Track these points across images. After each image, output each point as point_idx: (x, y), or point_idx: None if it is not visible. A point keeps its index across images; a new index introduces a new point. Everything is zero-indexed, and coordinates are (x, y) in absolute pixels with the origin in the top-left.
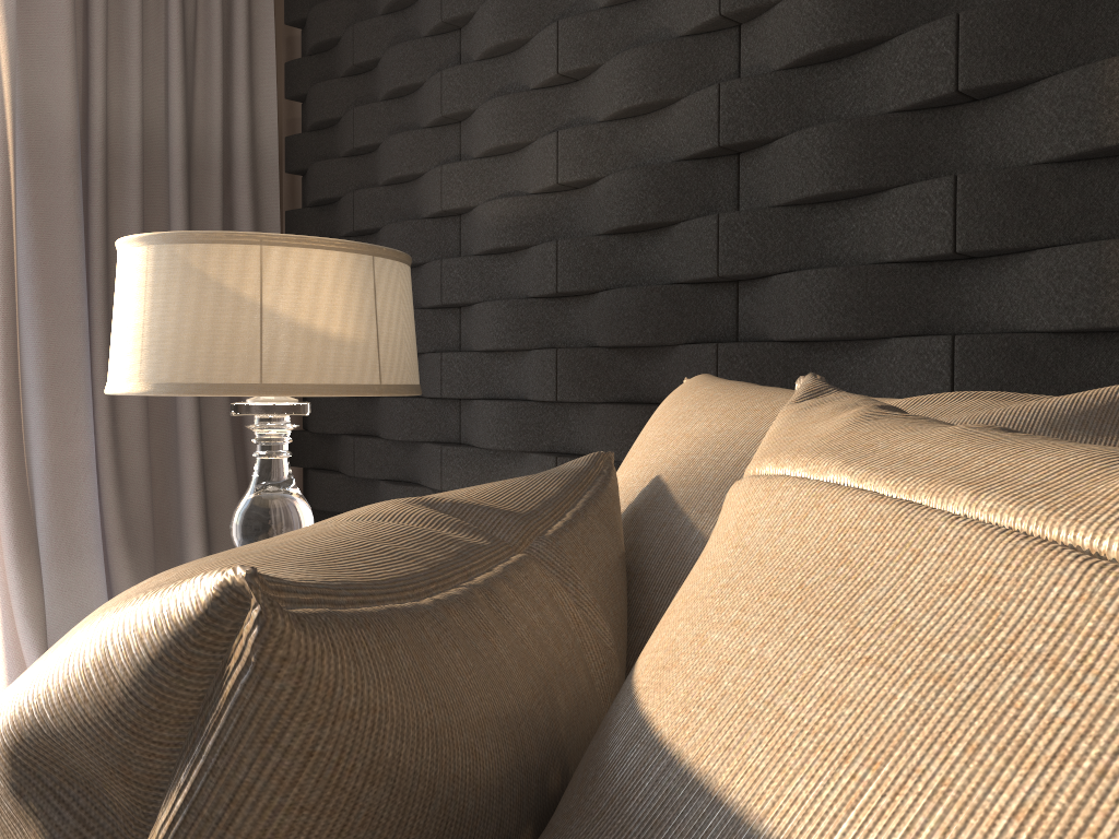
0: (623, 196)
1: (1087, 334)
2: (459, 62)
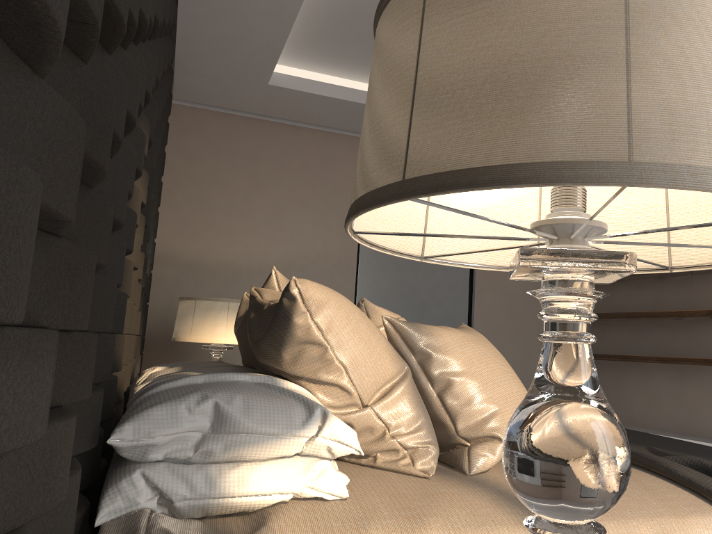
0: None
1: None
2: None
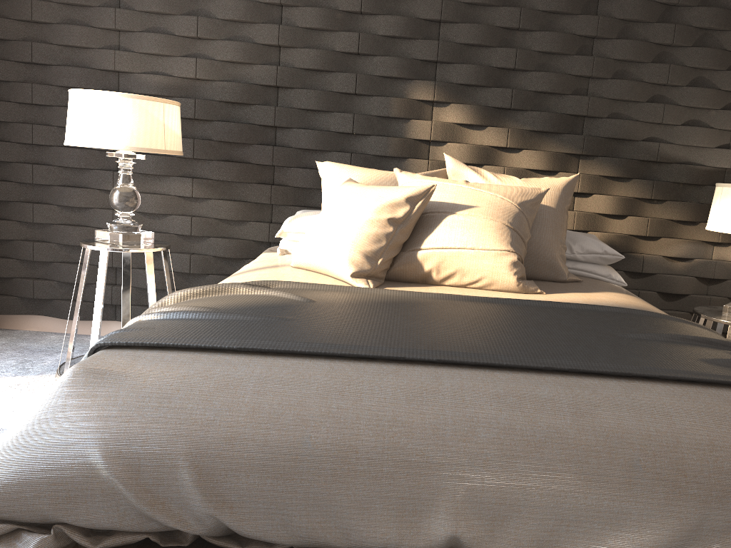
0: (232, 91)
1: (381, 156)
2: (119, 4)
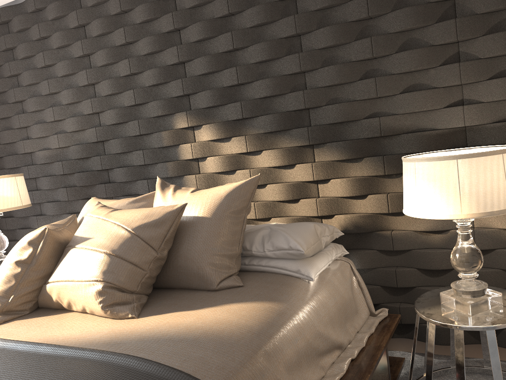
0: (77, 151)
1: (168, 177)
2: (23, 111)
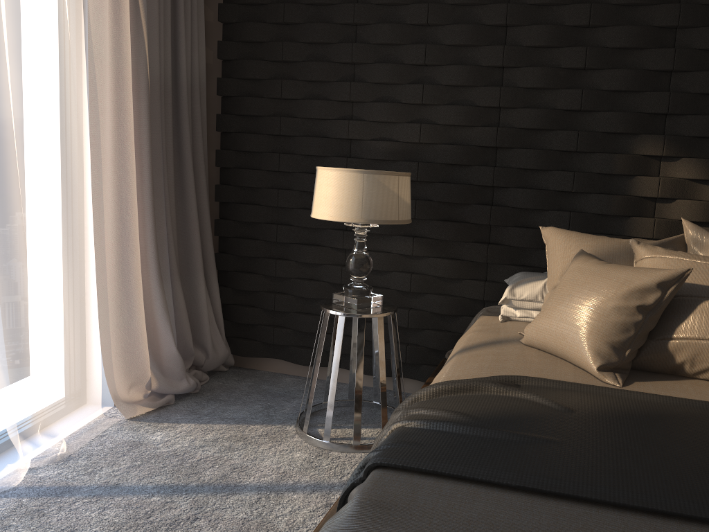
0: (453, 153)
1: (601, 215)
2: (353, 78)
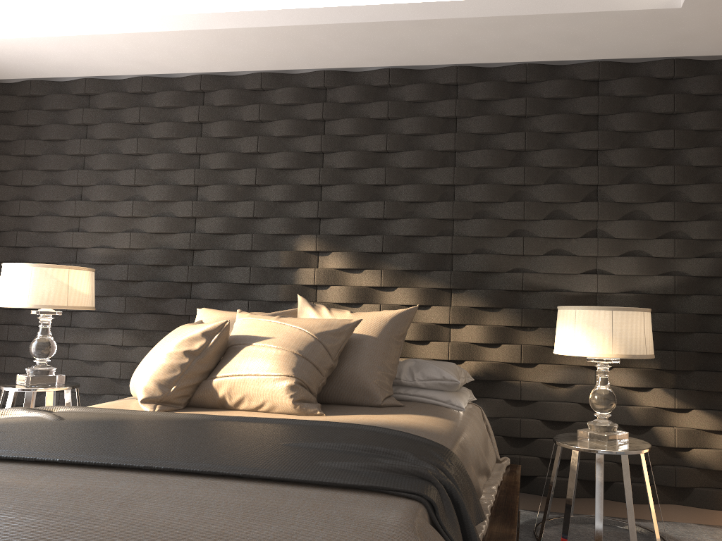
0: (156, 256)
1: (275, 302)
2: (81, 197)
